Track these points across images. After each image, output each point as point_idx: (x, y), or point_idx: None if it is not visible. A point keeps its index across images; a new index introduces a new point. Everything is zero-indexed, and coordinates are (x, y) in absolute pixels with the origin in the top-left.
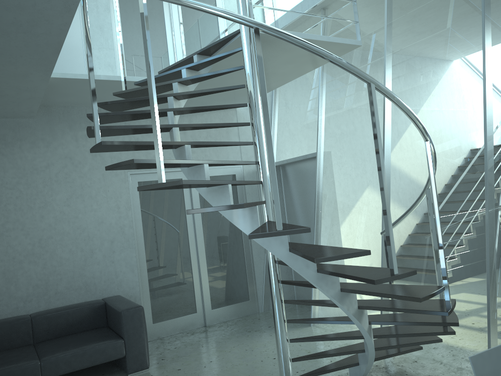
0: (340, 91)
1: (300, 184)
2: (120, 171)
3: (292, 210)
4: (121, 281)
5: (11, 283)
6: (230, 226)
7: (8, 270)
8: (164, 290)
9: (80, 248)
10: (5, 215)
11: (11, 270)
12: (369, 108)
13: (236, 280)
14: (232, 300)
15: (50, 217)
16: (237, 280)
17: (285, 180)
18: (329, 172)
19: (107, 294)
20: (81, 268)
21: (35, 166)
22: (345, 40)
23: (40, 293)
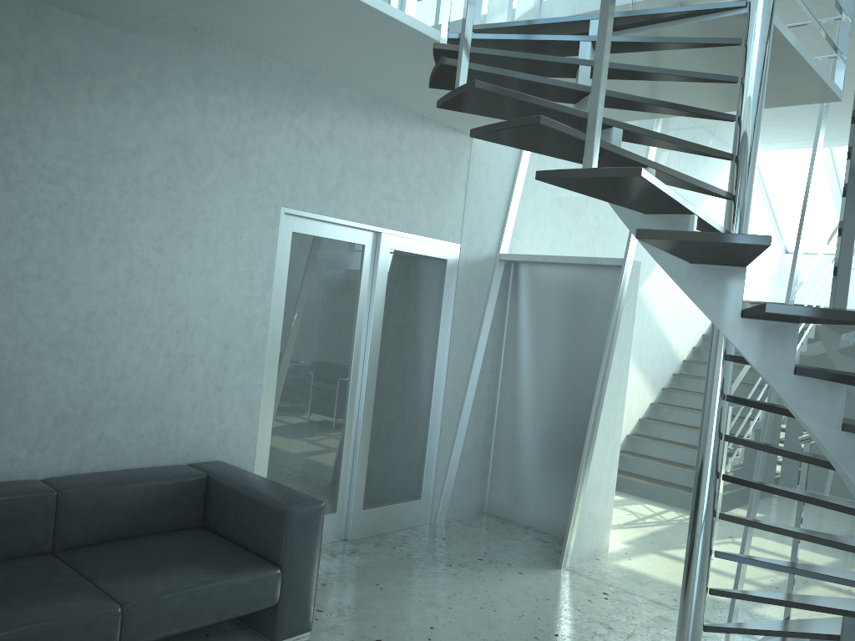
0: (701, 163)
1: (553, 306)
2: (268, 201)
3: (521, 347)
4: (226, 431)
5: (11, 403)
6: (419, 356)
7: (9, 372)
8: (292, 461)
9: (166, 350)
10: (27, 241)
11: (15, 373)
12: (765, 209)
13: (408, 459)
14: (395, 496)
15: (120, 267)
16: (410, 459)
17: (517, 291)
18: (650, 300)
19: (196, 456)
20: (160, 391)
21: (112, 145)
22: (832, 84)
23: (68, 434)
